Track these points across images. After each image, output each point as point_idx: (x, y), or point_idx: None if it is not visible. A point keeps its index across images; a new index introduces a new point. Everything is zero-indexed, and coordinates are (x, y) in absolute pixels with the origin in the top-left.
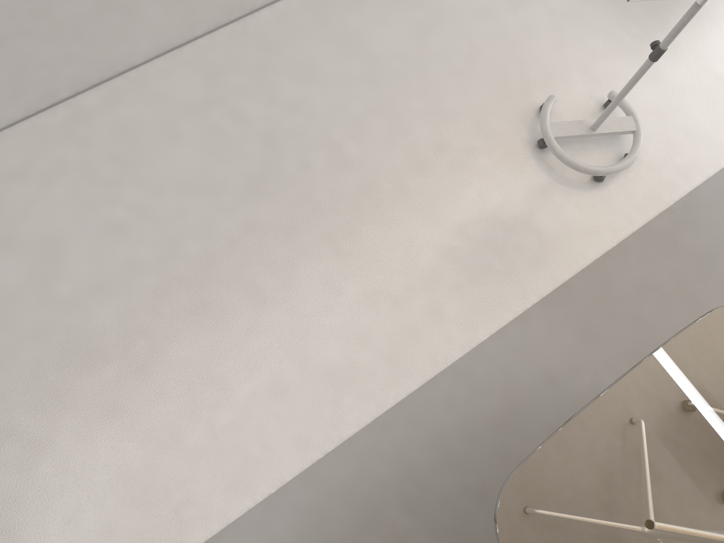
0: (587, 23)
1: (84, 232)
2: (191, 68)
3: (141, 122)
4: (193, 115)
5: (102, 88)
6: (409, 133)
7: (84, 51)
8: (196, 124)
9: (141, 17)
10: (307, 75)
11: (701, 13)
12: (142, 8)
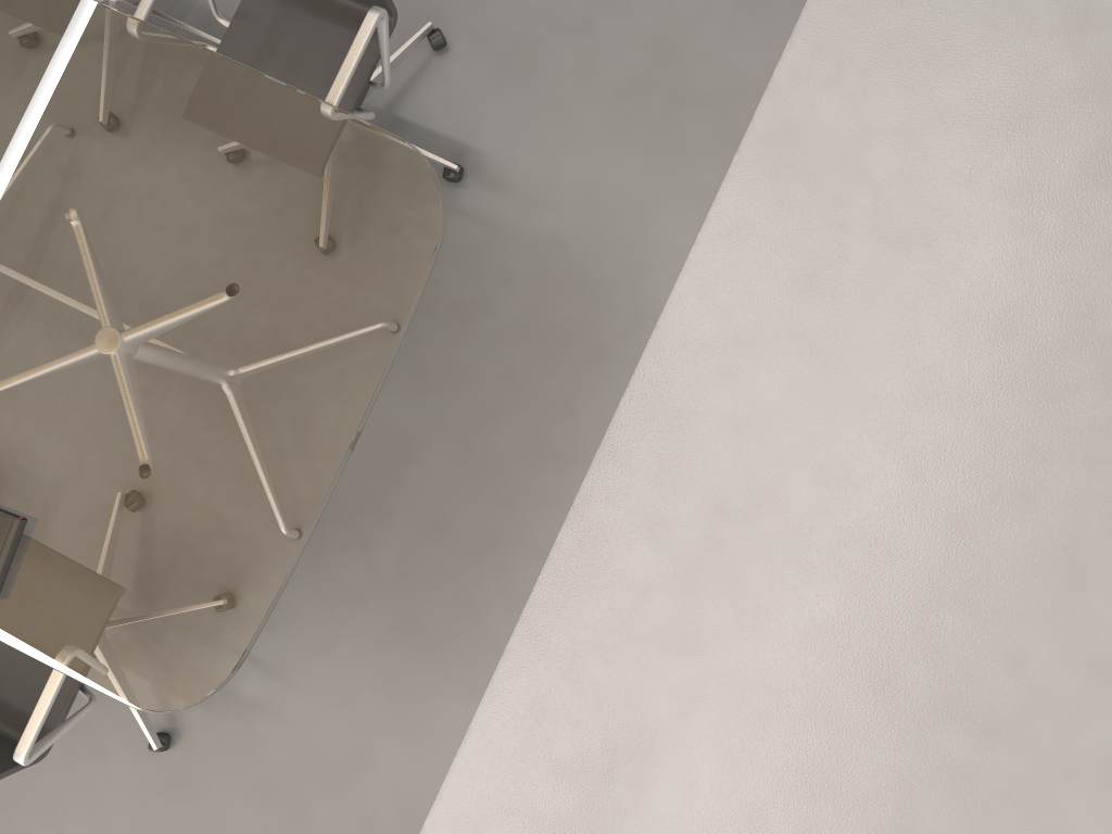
0: None
1: None
2: None
3: None
4: None
5: None
6: None
7: None
8: None
9: None
10: None
11: None
12: None
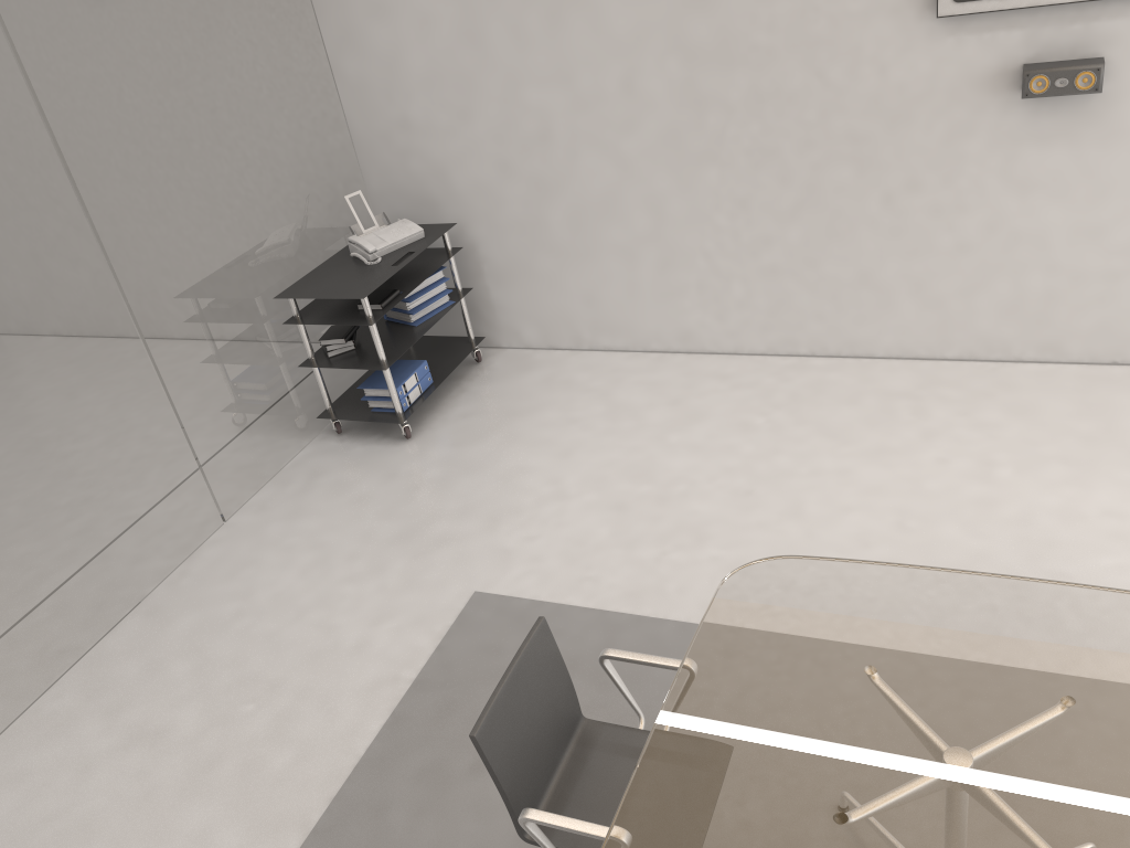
0: None
1: (724, 419)
2: (916, 373)
3: (837, 385)
4: (883, 396)
5: (833, 359)
6: (1086, 488)
7: (833, 316)
8: (878, 402)
9: (893, 307)
10: (1022, 413)
11: None
12: (896, 299)
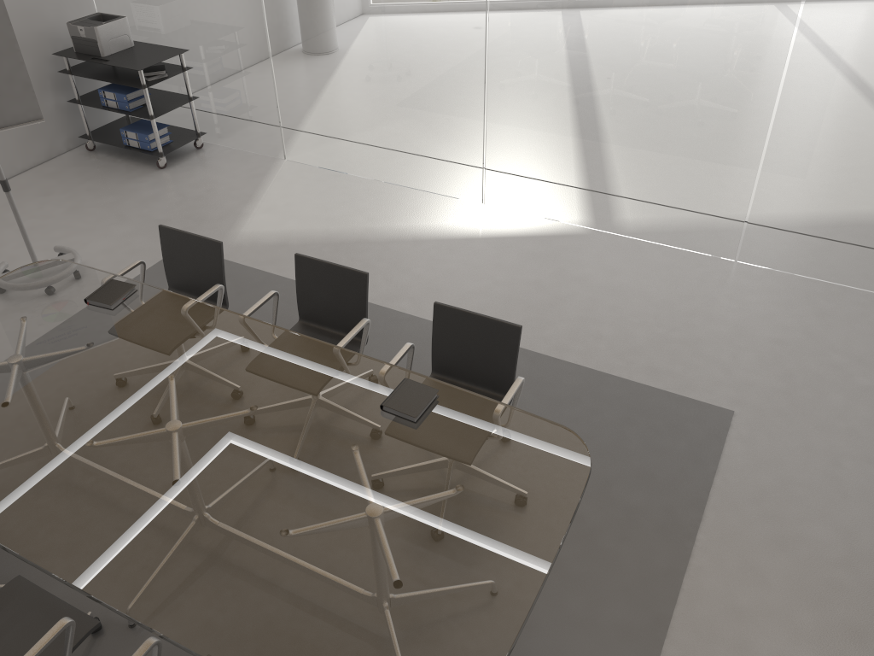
0: (51, 227)
1: None
2: None
3: None
4: None
5: None
6: None
7: None
8: None
9: None
10: None
11: (146, 197)
12: None
